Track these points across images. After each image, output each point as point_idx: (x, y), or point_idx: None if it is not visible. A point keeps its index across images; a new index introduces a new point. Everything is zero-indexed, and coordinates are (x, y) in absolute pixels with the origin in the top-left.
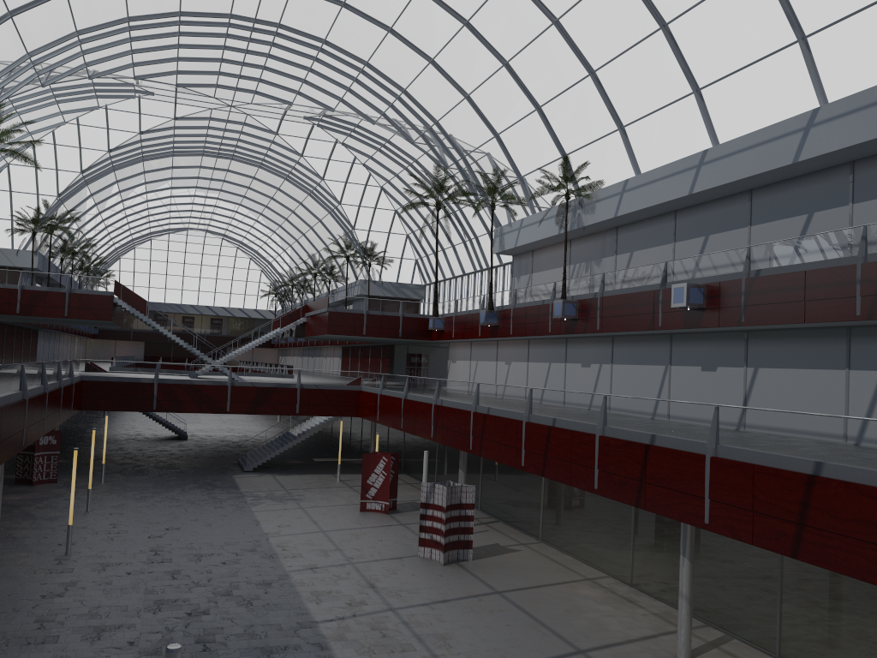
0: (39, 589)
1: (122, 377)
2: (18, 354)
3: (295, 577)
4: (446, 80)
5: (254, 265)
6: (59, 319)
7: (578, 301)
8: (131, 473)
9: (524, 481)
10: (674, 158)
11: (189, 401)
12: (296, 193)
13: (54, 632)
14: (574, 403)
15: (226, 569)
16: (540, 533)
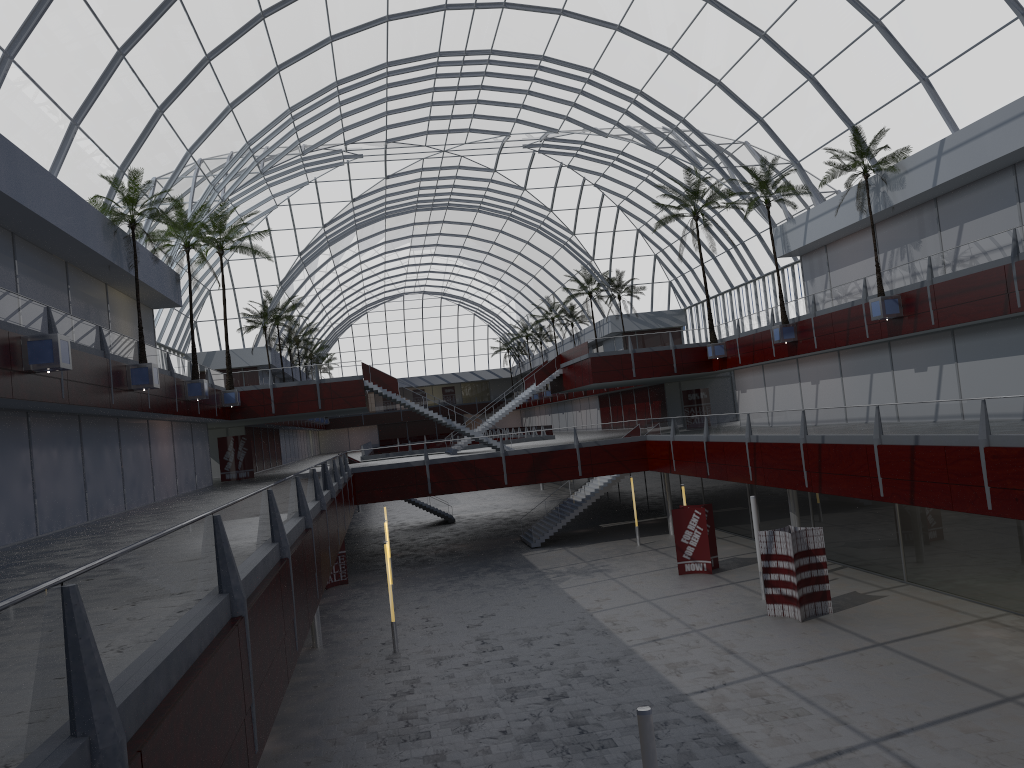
0: (387, 689)
1: (392, 463)
2: (267, 457)
3: (641, 651)
4: (690, 70)
5: (479, 320)
6: (313, 413)
7: (900, 295)
8: (416, 564)
9: (871, 516)
10: (1002, 101)
11: (464, 479)
12: (521, 232)
13: (423, 728)
14: (940, 415)
15: (563, 650)
16: (904, 574)
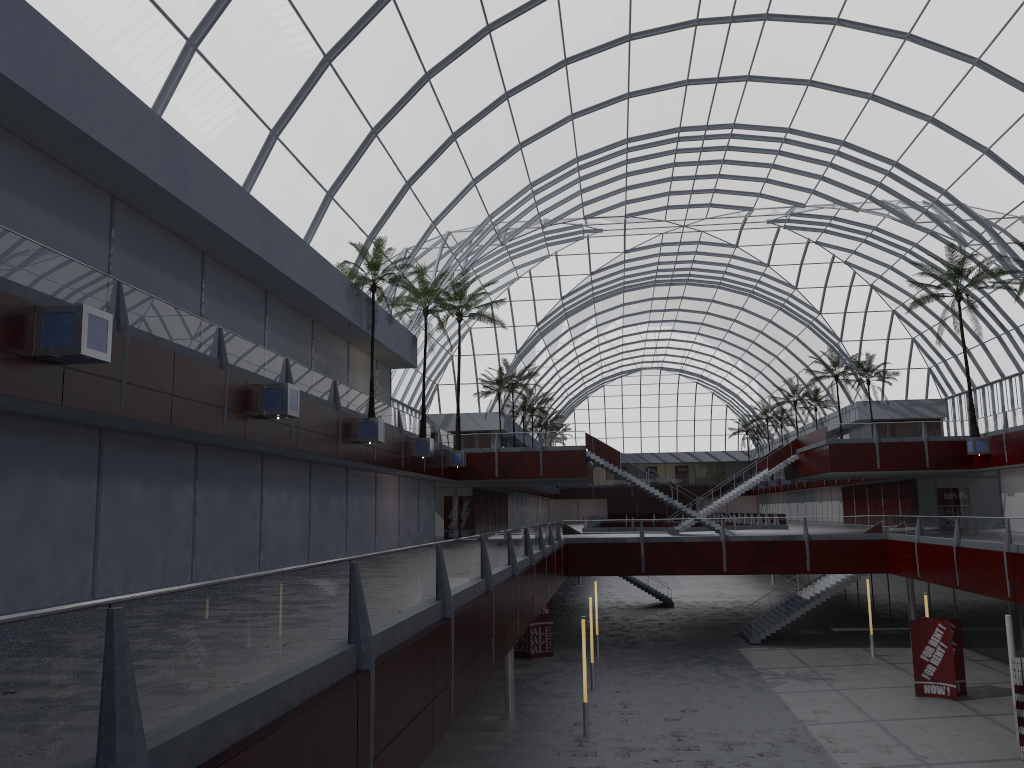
0: None
1: (606, 537)
2: (492, 520)
3: None
4: (954, 138)
5: (718, 400)
6: (534, 479)
7: None
8: (624, 645)
9: None
10: None
11: (680, 561)
12: (763, 309)
13: None
14: None
15: (765, 762)
16: None
